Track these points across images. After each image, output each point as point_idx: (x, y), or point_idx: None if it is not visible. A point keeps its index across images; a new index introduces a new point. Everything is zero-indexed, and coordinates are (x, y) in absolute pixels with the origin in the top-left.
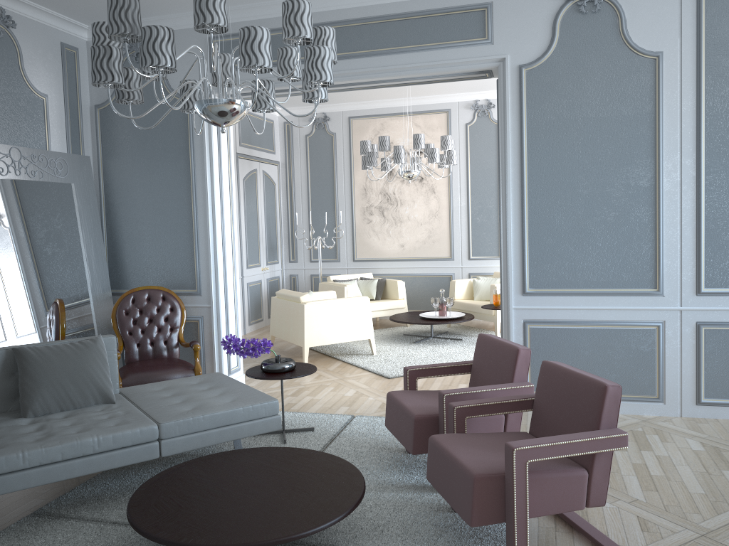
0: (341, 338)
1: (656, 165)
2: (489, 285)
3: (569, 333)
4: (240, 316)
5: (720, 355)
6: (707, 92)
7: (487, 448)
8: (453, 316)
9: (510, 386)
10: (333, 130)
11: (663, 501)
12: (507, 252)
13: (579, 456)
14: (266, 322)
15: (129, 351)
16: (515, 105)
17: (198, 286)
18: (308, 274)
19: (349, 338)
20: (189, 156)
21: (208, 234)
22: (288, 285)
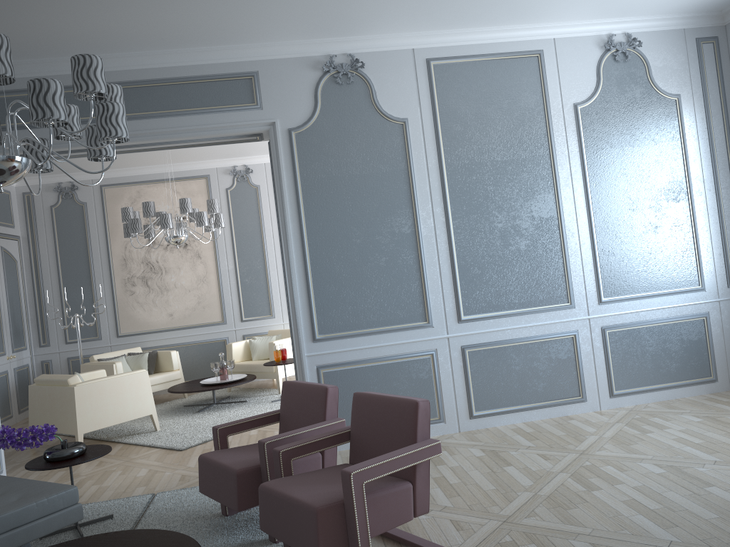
0: (120, 418)
1: (414, 214)
2: (266, 344)
3: (359, 372)
4: None
5: (483, 371)
6: (445, 151)
7: (319, 483)
8: (236, 379)
9: (324, 424)
10: (83, 199)
11: (466, 502)
12: (295, 303)
13: (401, 472)
14: (17, 418)
15: None
16: (289, 165)
17: None
18: (64, 358)
19: (129, 417)
20: None
21: None
22: (40, 373)
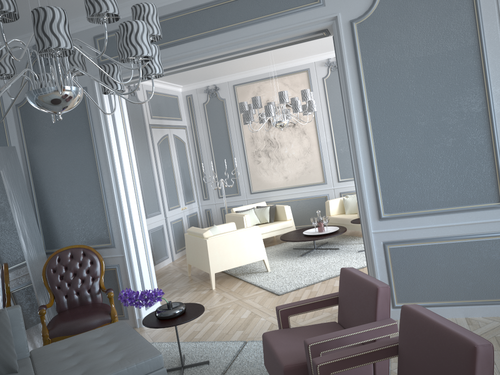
0: (240, 262)
1: (485, 91)
2: (356, 201)
3: (425, 250)
4: (151, 259)
5: None
6: None
7: None
8: (330, 231)
9: (373, 327)
10: (223, 96)
11: None
12: (361, 184)
13: None
14: None
15: (59, 302)
16: (351, 56)
17: (112, 240)
18: (218, 207)
19: (247, 261)
20: (91, 136)
21: (113, 197)
22: (205, 217)
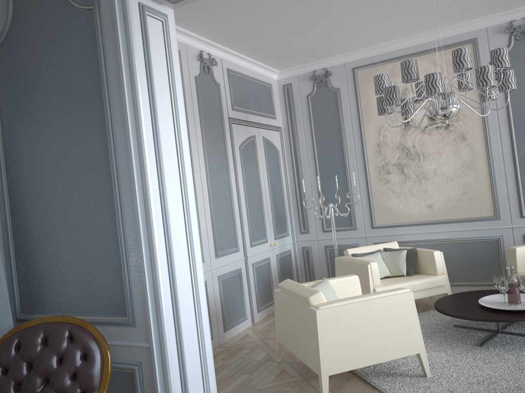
0: (376, 357)
1: None
2: None
3: None
4: (210, 350)
5: None
6: None
7: None
8: None
9: None
10: (336, 85)
11: None
12: None
13: None
14: None
15: None
16: None
17: (130, 312)
18: (322, 246)
19: (388, 356)
20: (102, 96)
21: (137, 222)
22: (301, 258)
